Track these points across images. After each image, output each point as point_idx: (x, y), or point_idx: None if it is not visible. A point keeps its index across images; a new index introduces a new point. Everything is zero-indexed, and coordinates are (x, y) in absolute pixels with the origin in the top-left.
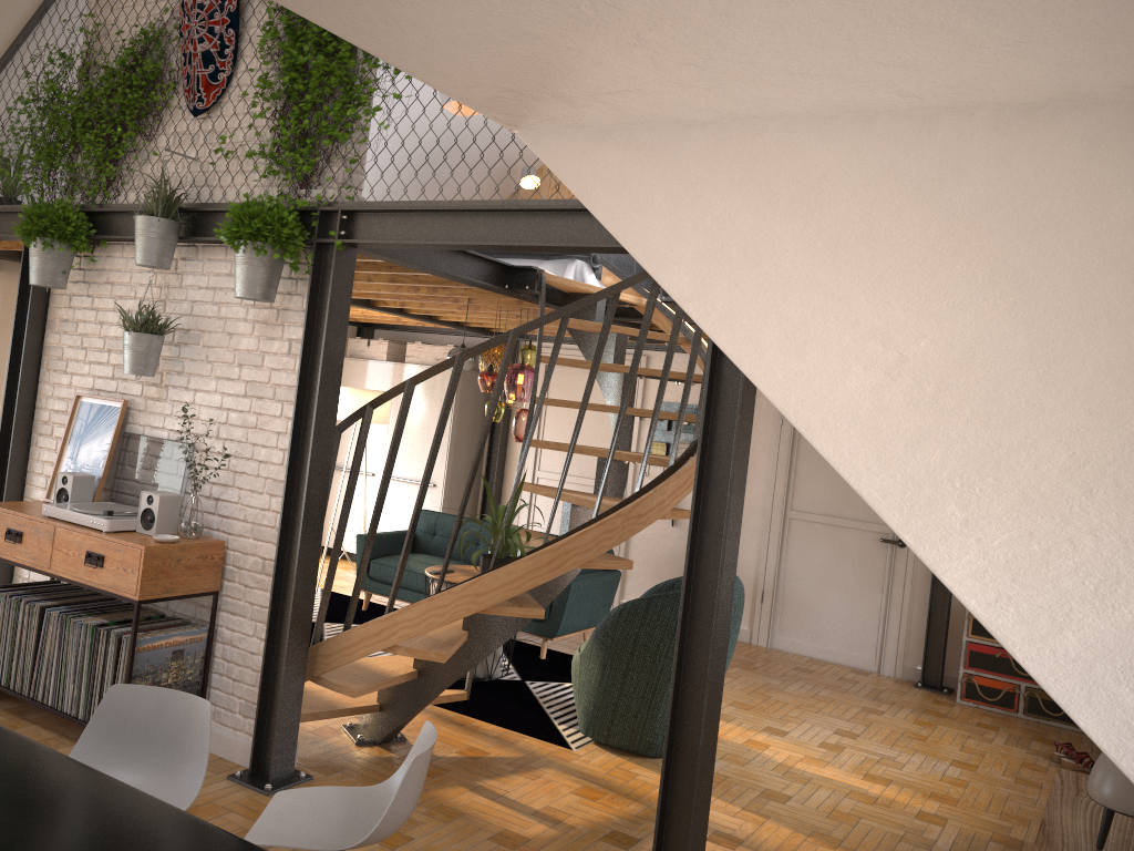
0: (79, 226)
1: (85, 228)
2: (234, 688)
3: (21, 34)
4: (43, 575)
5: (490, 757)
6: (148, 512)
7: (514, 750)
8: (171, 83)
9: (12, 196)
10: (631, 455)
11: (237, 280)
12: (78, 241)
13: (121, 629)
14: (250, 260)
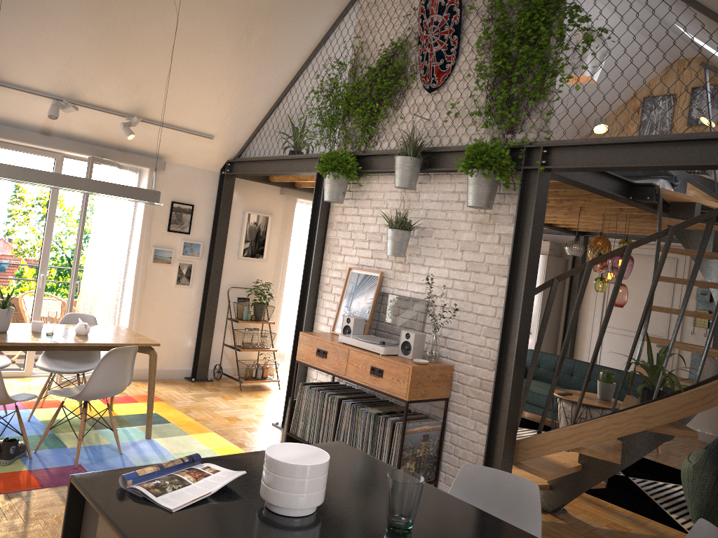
0: (352, 165)
1: (355, 166)
2: (459, 463)
3: (312, 53)
4: (326, 378)
5: (632, 533)
6: (406, 343)
7: (647, 530)
8: (412, 73)
9: (306, 149)
10: None
11: (470, 195)
12: (352, 173)
13: (393, 418)
14: (480, 182)
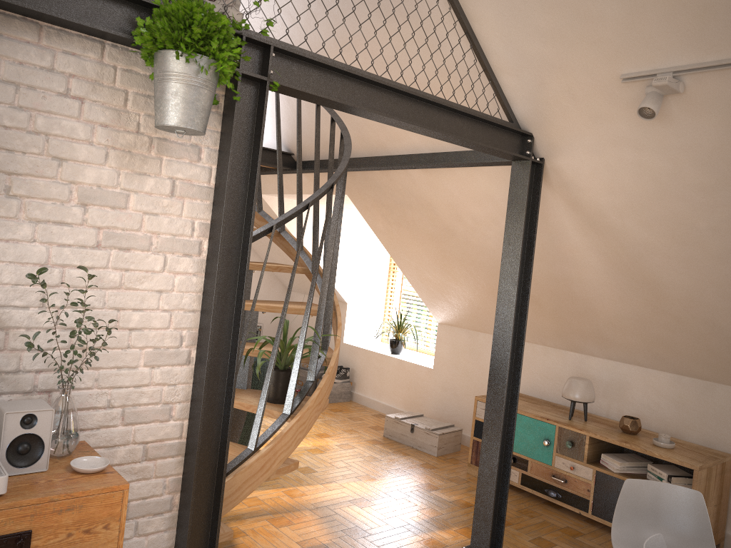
0: None
1: None
2: None
3: None
4: None
5: None
6: (18, 440)
7: None
8: None
9: None
10: (271, 267)
11: (189, 107)
12: None
13: None
14: (211, 85)
